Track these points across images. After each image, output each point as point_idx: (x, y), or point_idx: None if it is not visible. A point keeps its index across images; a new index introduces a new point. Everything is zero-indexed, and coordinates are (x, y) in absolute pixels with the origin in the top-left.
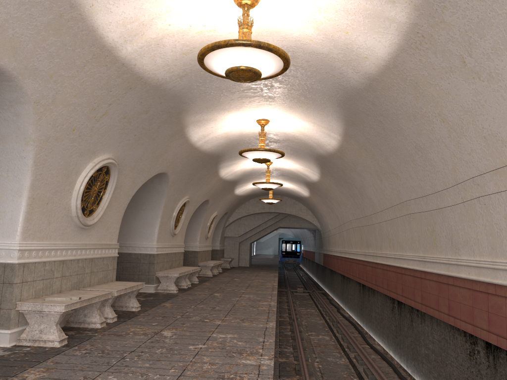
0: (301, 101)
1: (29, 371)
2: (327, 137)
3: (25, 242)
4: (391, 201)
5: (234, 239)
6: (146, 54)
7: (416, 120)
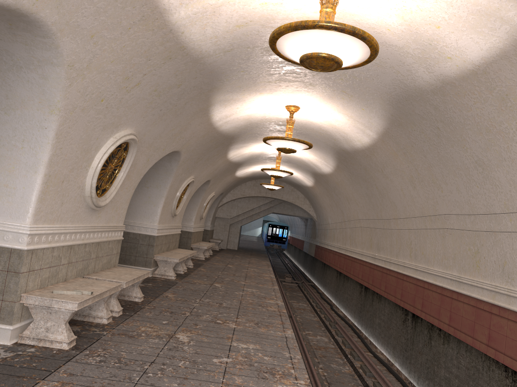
0: (345, 92)
1: (42, 386)
2: (360, 133)
3: (35, 226)
4: (423, 210)
5: (225, 221)
6: (198, 21)
7: (488, 134)
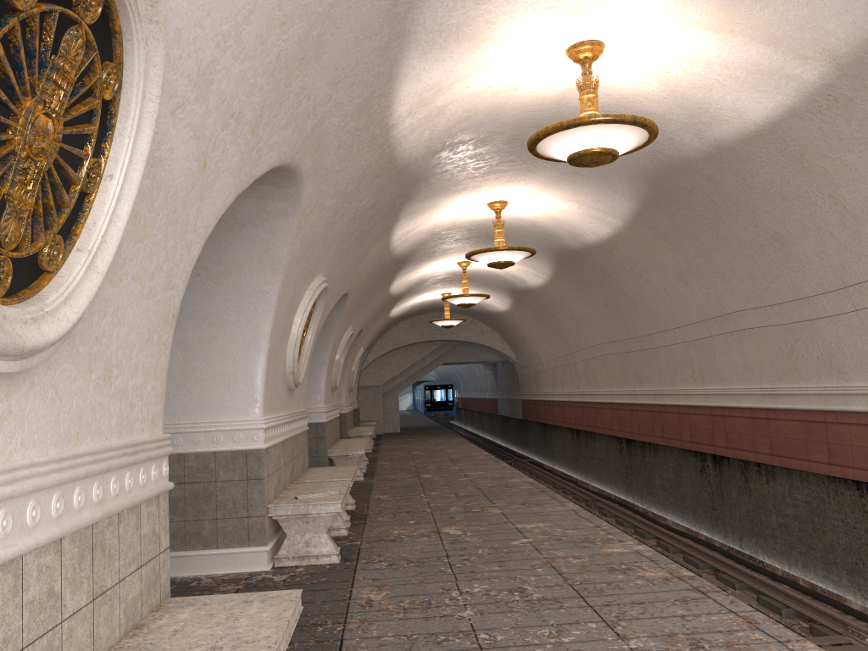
0: (578, 174)
1: (359, 592)
2: (595, 223)
3: (266, 417)
4: (702, 312)
5: (375, 390)
6: (419, 127)
7: (783, 202)
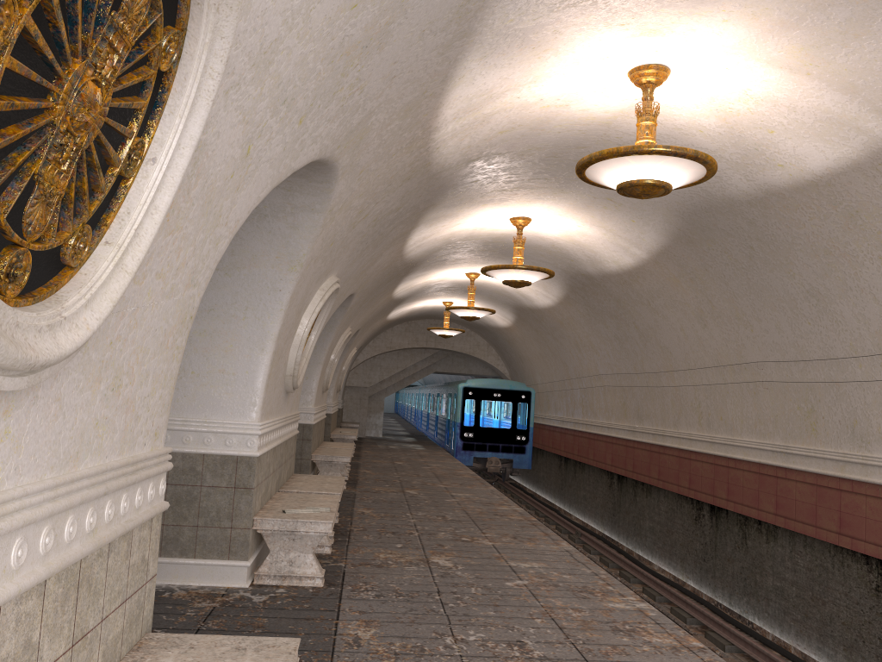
0: (611, 200)
1: (346, 626)
2: (619, 252)
3: (263, 423)
4: (719, 358)
5: (361, 391)
6: (461, 133)
7: (827, 257)
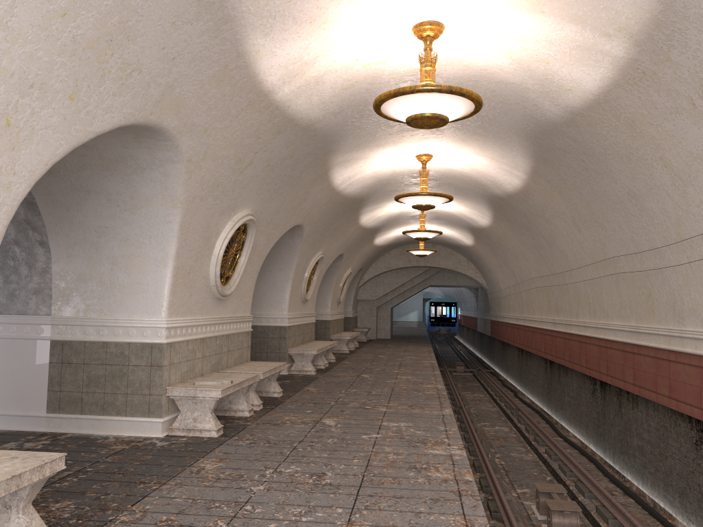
0: (478, 133)
1: (203, 461)
2: (507, 175)
3: (171, 319)
4: (593, 256)
5: (371, 303)
6: (303, 93)
7: (630, 163)
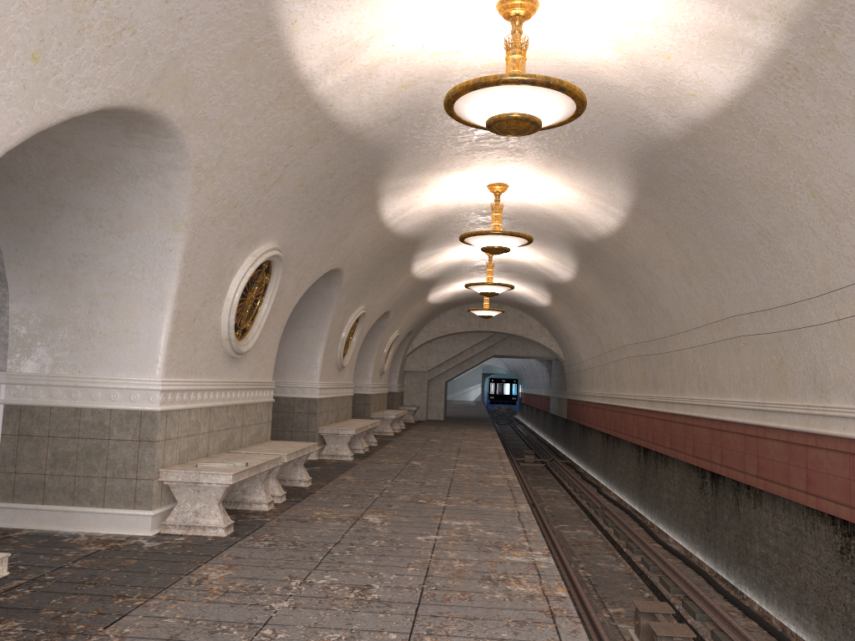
0: (568, 156)
1: (206, 568)
2: (601, 213)
3: (168, 379)
4: (706, 316)
5: (421, 376)
6: (351, 88)
7: (765, 192)
